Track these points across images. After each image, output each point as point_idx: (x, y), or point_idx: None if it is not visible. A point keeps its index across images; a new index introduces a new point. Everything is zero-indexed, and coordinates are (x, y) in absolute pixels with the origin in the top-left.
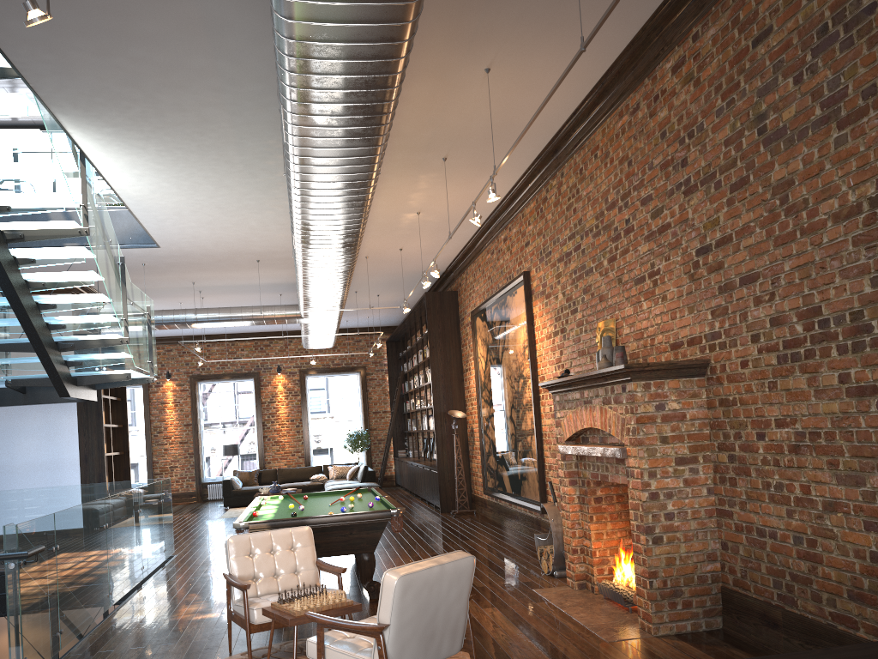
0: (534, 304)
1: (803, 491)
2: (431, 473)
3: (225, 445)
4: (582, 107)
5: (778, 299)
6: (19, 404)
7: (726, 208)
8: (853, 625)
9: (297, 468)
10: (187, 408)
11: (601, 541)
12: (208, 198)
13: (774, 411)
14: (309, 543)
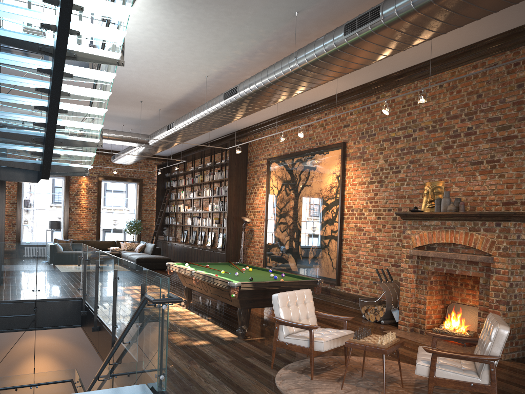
0: (348, 162)
1: None
2: (215, 253)
3: (52, 221)
4: (444, 56)
5: None
6: None
7: None
8: None
9: (99, 241)
10: (13, 192)
11: (430, 306)
12: (169, 55)
13: None
14: (311, 300)
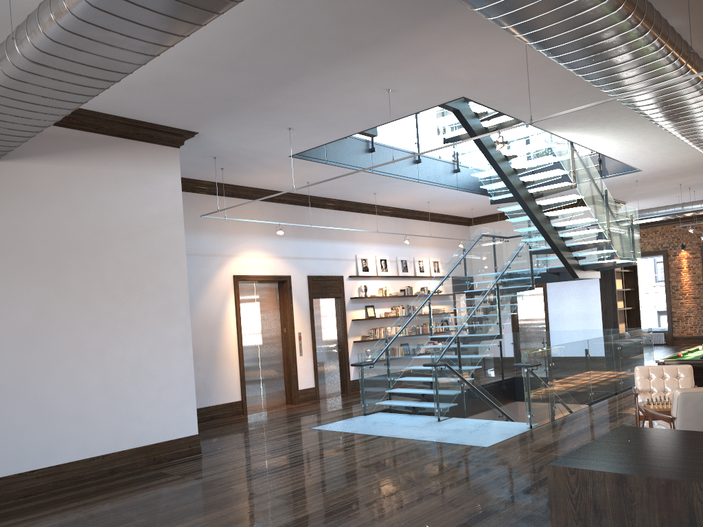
0: None
1: None
2: None
3: None
4: None
5: None
6: (555, 281)
7: None
8: None
9: None
10: (698, 271)
11: None
12: (660, 142)
13: None
14: (688, 375)
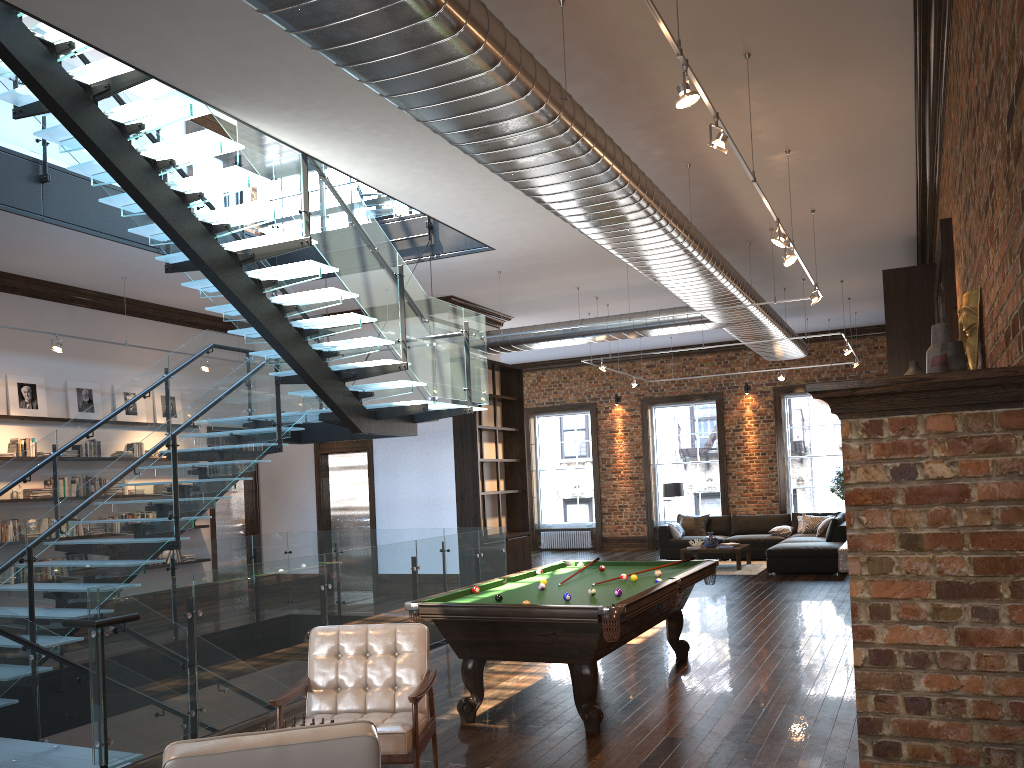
0: (955, 273)
1: None
2: None
3: (665, 484)
4: None
5: None
6: (345, 439)
7: None
8: None
9: (757, 515)
10: (637, 438)
11: None
12: (483, 180)
13: None
14: (417, 648)
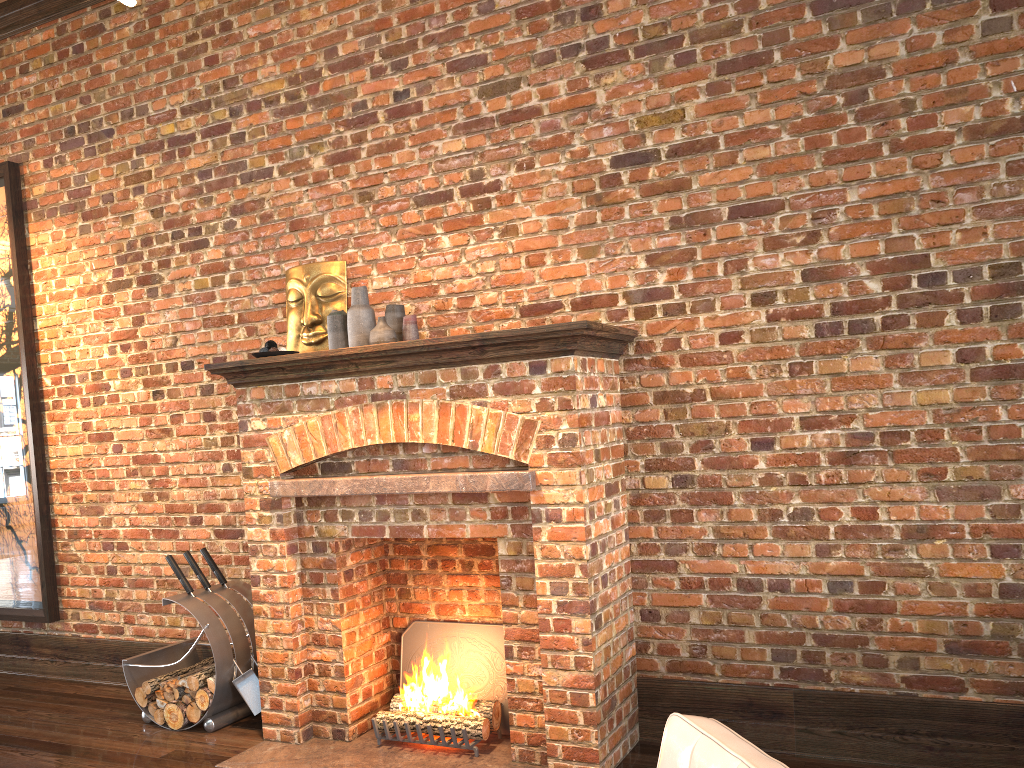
0: (35, 228)
1: (860, 516)
2: None
3: None
4: None
5: (826, 243)
6: None
7: (705, 97)
8: (953, 688)
9: None
10: None
11: (354, 647)
12: None
13: (801, 406)
14: None
